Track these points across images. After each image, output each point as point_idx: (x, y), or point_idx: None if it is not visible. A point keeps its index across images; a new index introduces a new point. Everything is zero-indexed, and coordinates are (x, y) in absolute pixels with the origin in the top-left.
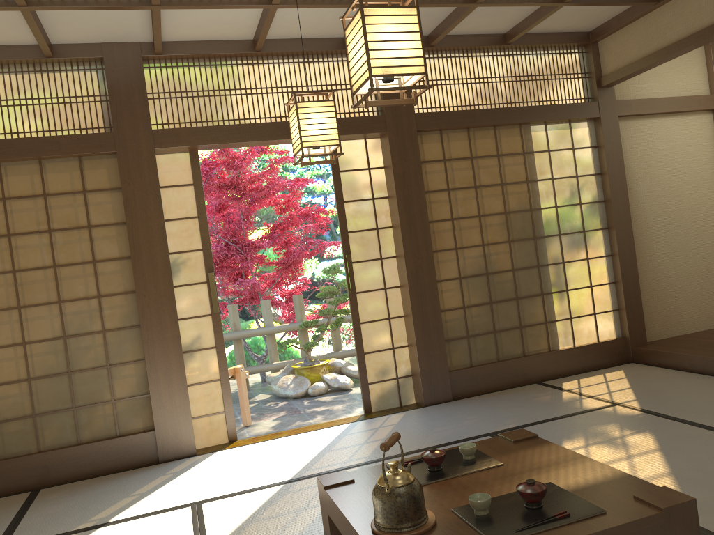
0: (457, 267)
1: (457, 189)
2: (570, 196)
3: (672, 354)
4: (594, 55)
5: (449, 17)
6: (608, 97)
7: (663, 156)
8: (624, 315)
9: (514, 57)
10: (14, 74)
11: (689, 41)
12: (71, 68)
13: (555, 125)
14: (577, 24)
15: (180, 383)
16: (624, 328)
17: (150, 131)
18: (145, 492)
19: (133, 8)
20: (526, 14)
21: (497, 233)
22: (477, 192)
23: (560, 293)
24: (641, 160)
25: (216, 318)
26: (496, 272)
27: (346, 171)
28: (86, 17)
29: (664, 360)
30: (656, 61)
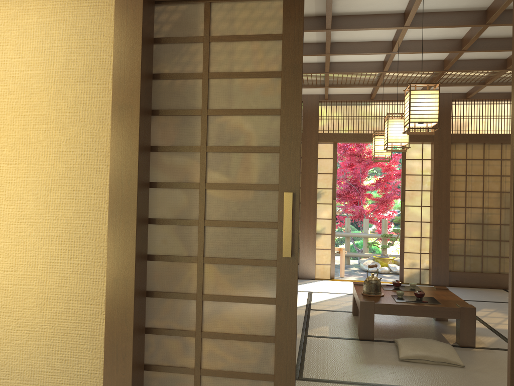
0: (464, 217)
1: (471, 175)
2: None
3: None
4: None
5: (474, 87)
6: None
7: None
8: None
9: None
10: None
11: None
12: None
13: None
14: None
15: (312, 246)
16: None
17: (317, 134)
18: None
19: (317, 87)
20: None
21: (493, 202)
22: (484, 178)
23: None
24: None
25: (333, 221)
26: (488, 224)
27: (409, 159)
28: None
29: None
30: None
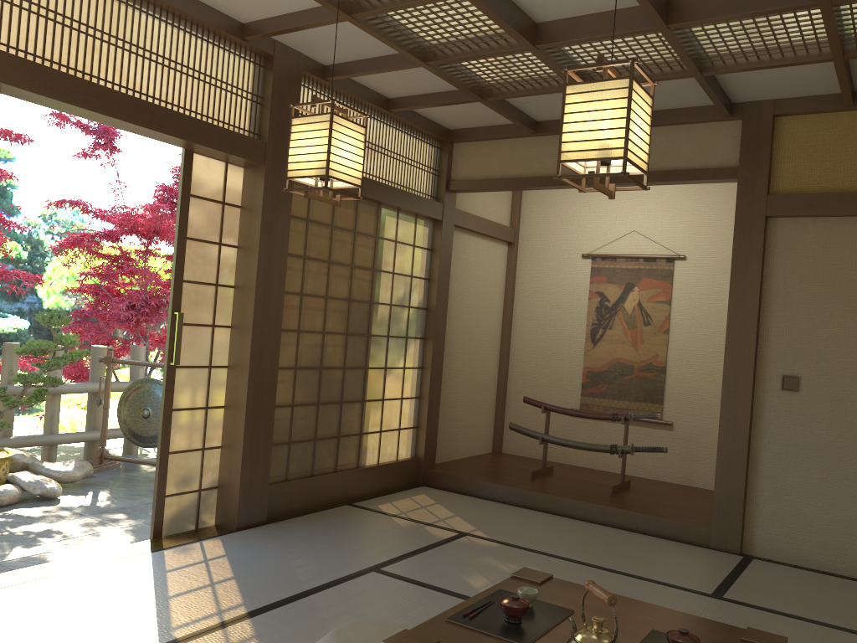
0: (296, 354)
1: (313, 258)
2: (403, 296)
3: (472, 480)
4: (449, 155)
5: (373, 61)
6: (451, 203)
7: (473, 276)
8: (423, 434)
9: (388, 127)
10: None
11: (559, 181)
12: None
13: (405, 215)
14: (452, 119)
15: None
16: (420, 448)
17: None
18: None
19: None
20: (431, 91)
21: (338, 322)
22: (330, 268)
23: (377, 402)
24: (458, 275)
25: None
26: (329, 368)
27: (198, 198)
28: None
29: (461, 486)
30: (519, 187)
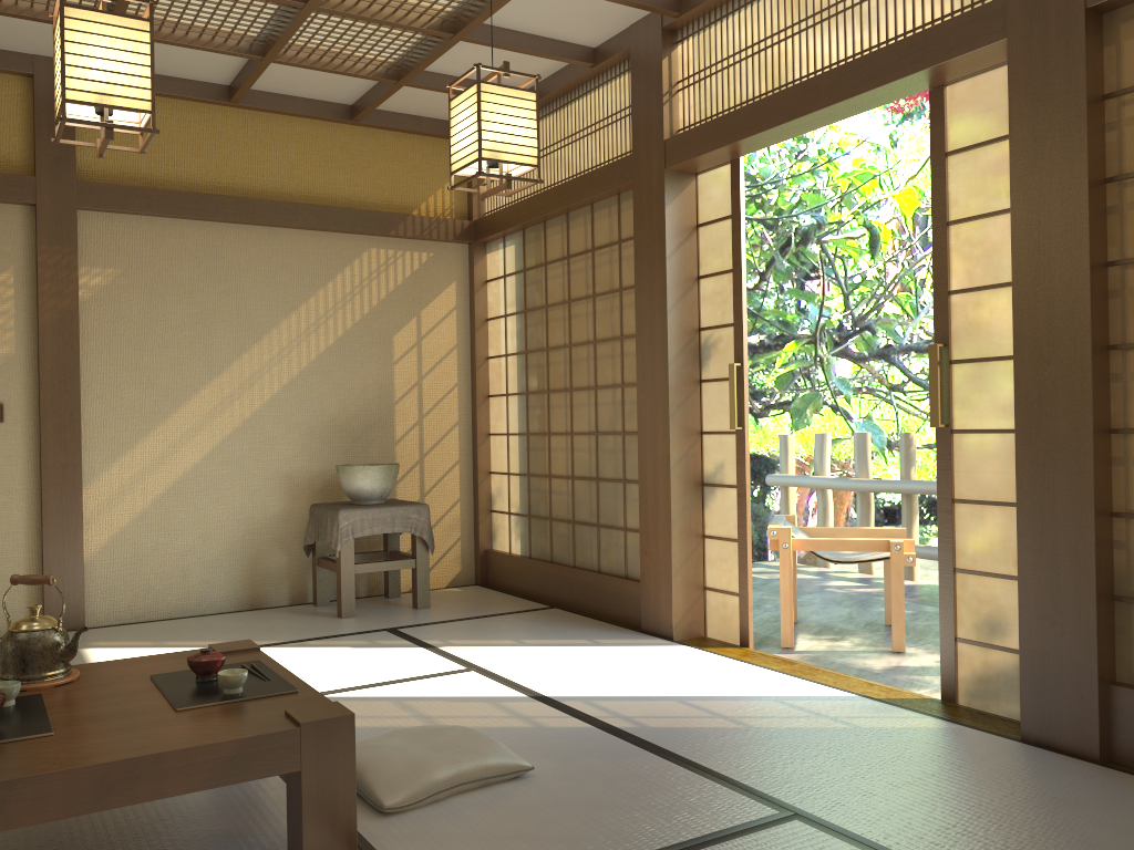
0: None
1: None
2: None
3: None
4: None
5: None
6: None
7: None
8: None
9: None
10: (582, 99)
11: None
12: (618, 72)
13: None
14: None
15: (665, 526)
16: None
17: (662, 143)
18: (528, 643)
19: None
20: None
21: None
22: None
23: None
24: None
25: (739, 439)
26: None
27: (960, 152)
28: (550, 12)
29: None
30: None
